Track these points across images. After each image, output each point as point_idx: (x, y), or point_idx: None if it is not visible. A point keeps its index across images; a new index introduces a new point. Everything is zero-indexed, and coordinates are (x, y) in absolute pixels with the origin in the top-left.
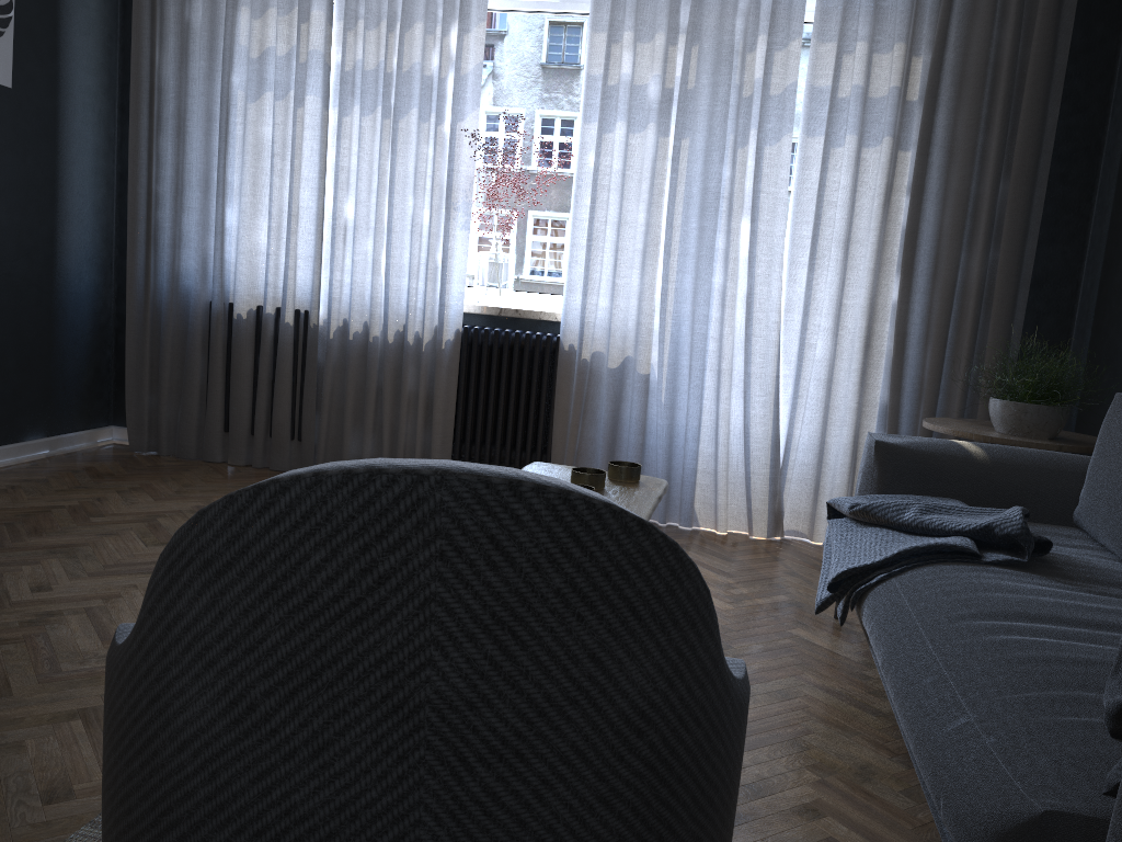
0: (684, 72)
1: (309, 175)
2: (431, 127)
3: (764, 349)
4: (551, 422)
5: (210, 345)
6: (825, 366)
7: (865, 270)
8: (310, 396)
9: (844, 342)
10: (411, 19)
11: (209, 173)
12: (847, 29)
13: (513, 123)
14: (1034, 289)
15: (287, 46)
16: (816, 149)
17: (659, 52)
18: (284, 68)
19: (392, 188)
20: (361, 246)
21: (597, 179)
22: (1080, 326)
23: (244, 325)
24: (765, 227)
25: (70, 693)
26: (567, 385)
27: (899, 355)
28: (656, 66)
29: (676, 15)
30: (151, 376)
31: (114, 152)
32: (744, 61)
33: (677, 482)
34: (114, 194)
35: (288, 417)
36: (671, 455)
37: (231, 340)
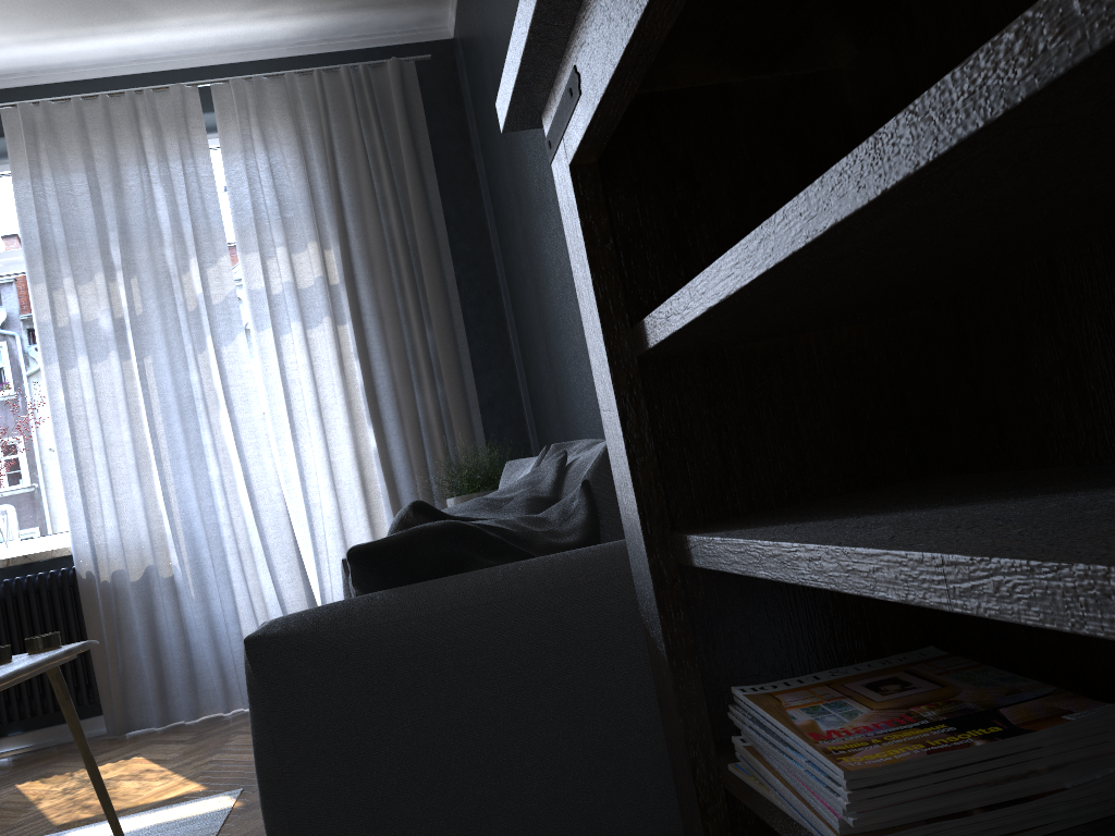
0: (129, 301)
1: None
2: None
3: (274, 520)
4: (89, 653)
5: None
6: (336, 519)
7: (343, 428)
8: None
9: (343, 494)
10: None
11: None
12: (263, 239)
13: None
14: (489, 409)
15: None
16: (269, 340)
17: (102, 289)
18: None
19: None
20: None
21: (72, 411)
22: (531, 427)
23: None
24: (243, 415)
25: None
26: (94, 611)
27: (393, 491)
28: (103, 301)
29: (108, 256)
30: None
31: None
32: (182, 282)
33: (232, 669)
34: None
35: None
36: (217, 645)
37: None
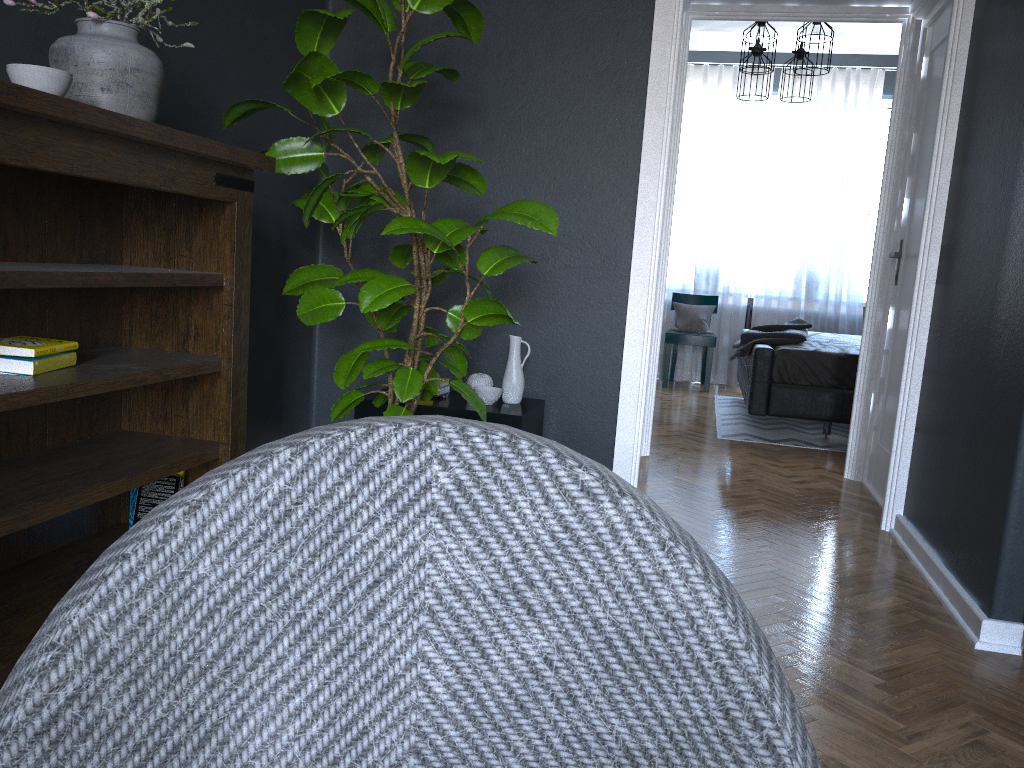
0: None
1: None
2: None
3: None
4: None
5: None
6: None
7: None
8: None
9: None
10: None
11: None
12: None
13: None
14: None
15: None
16: None
17: None
18: None
19: None
20: None
21: None
22: None
23: None
24: None
25: None
26: None
27: None
28: None
29: None
30: None
31: None
32: None
33: None
34: None
35: None
36: None
37: None
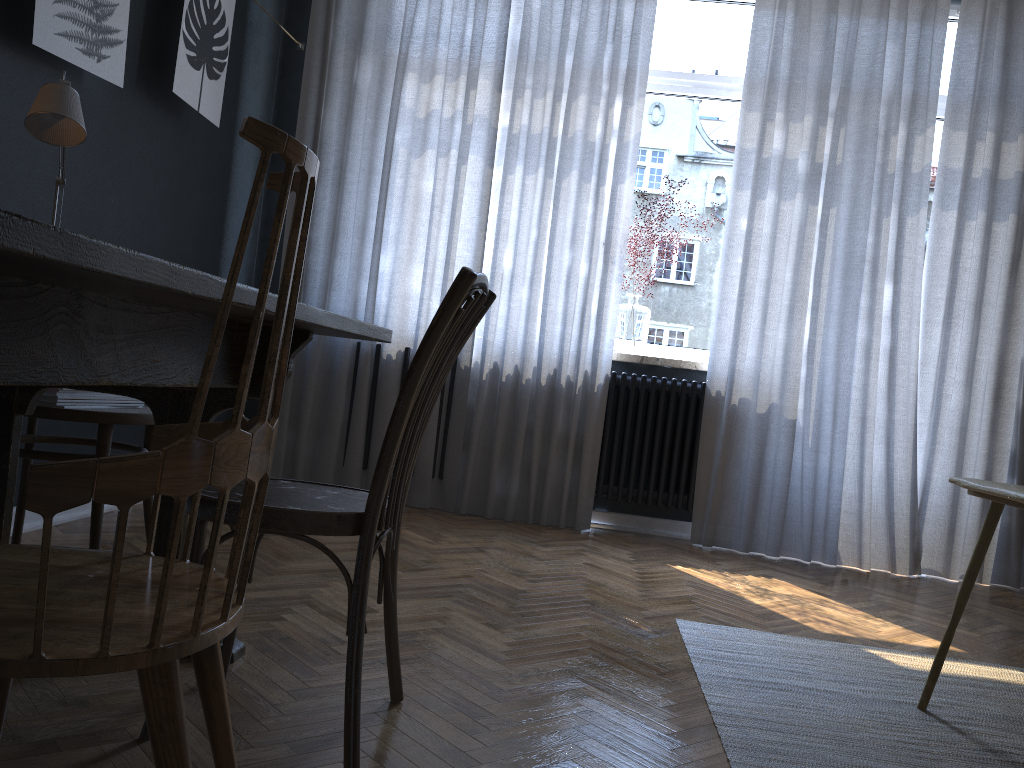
0: (833, 150)
1: (465, 227)
2: (590, 188)
3: (905, 398)
4: (695, 464)
5: (357, 384)
6: (957, 415)
7: (993, 329)
8: (457, 435)
9: (977, 394)
10: (577, 91)
11: (366, 221)
12: (980, 119)
13: (674, 187)
14: None
15: (452, 109)
16: (950, 222)
17: (806, 131)
18: (448, 129)
19: (553, 241)
20: (517, 293)
21: (750, 240)
22: None
23: (393, 365)
24: (907, 288)
25: (543, 711)
26: (712, 428)
27: None
28: (804, 143)
29: (826, 100)
30: (290, 413)
31: (261, 200)
32: (888, 143)
33: (819, 522)
34: (257, 238)
35: (433, 455)
36: (814, 496)
37: (376, 380)
